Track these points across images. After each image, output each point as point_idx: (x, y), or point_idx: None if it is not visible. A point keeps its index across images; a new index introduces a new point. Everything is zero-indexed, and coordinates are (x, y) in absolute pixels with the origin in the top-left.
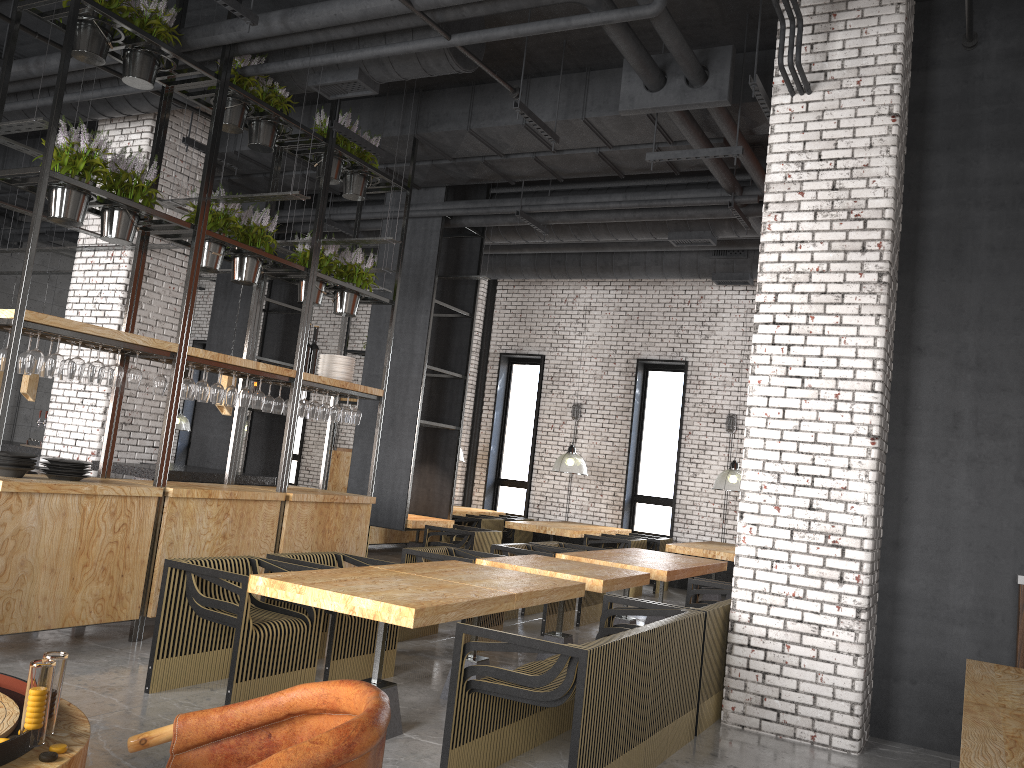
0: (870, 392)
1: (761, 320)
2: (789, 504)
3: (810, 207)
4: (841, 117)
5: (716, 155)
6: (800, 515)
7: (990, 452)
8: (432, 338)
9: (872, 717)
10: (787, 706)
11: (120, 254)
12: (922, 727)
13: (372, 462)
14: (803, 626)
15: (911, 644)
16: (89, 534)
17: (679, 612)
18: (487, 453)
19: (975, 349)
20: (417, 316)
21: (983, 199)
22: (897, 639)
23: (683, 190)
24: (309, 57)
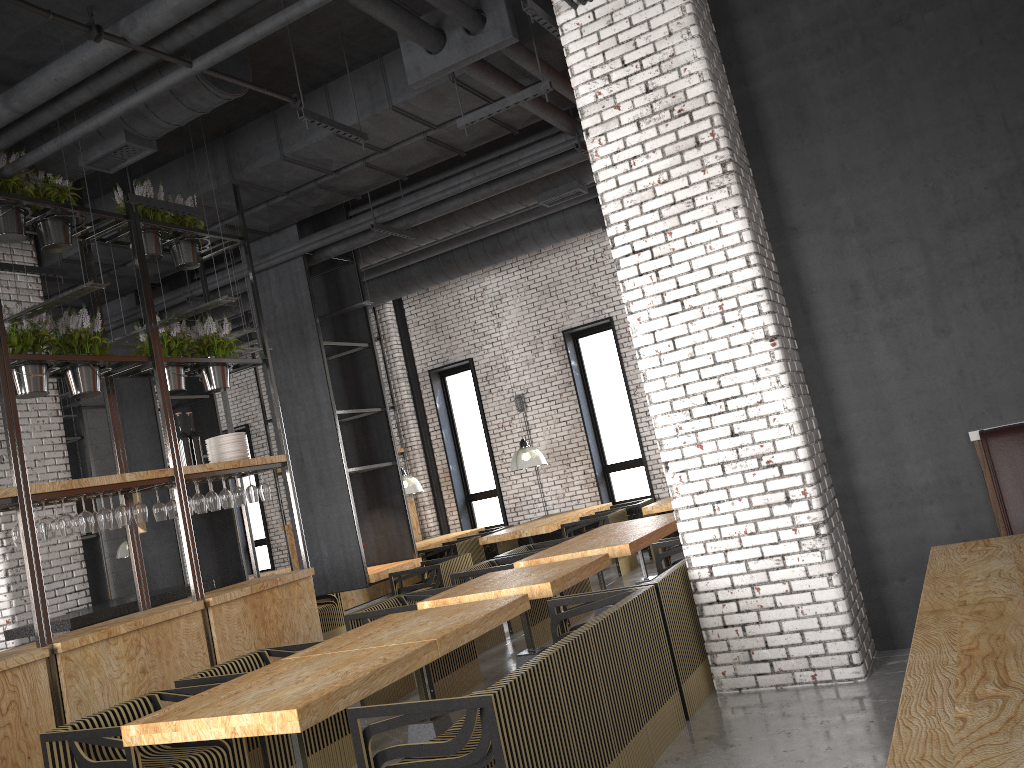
0: (753, 291)
1: (620, 254)
2: (710, 438)
3: (631, 118)
4: (631, 14)
5: (526, 98)
6: (725, 445)
7: (900, 312)
8: (340, 381)
9: (873, 630)
10: (777, 652)
11: None
12: None
13: (298, 532)
14: (766, 562)
15: (887, 540)
16: None
17: (627, 594)
18: (448, 474)
19: (850, 210)
20: (311, 364)
21: (807, 51)
22: (871, 540)
23: (528, 147)
24: (61, 135)
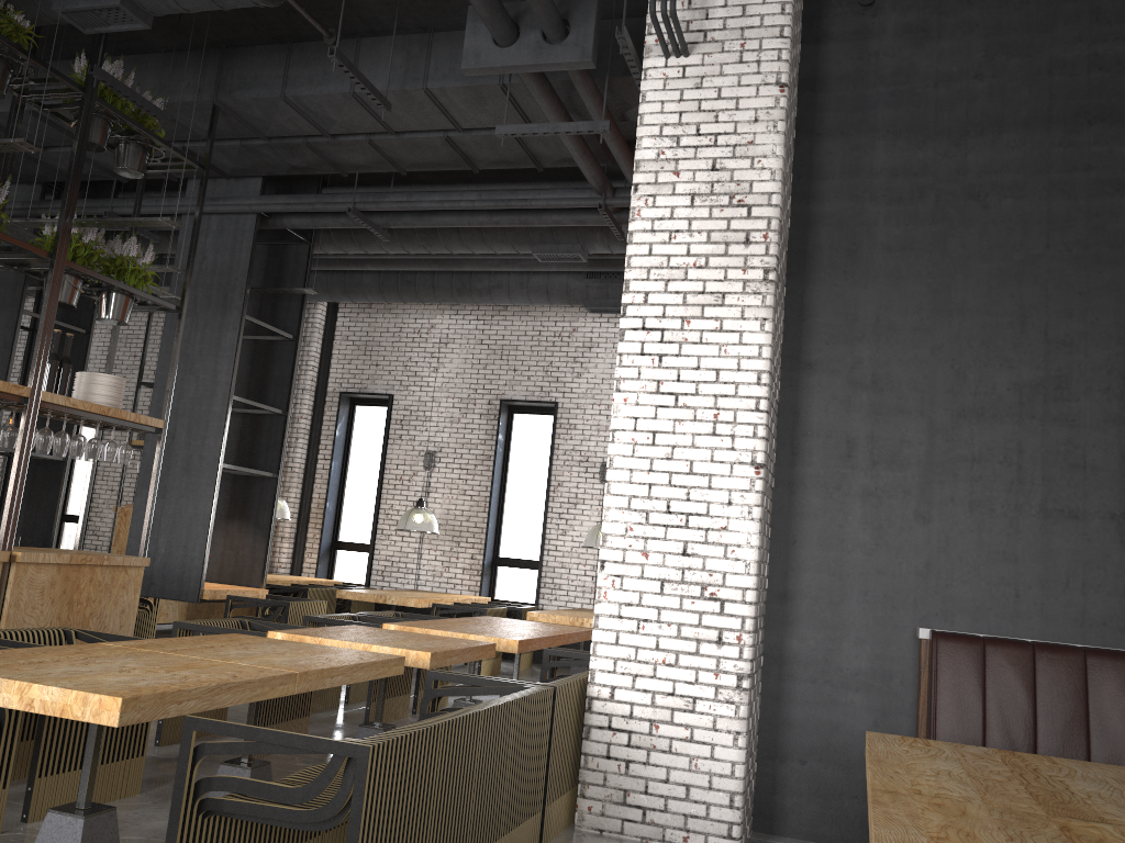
0: (754, 411)
1: (628, 325)
2: (659, 549)
3: (687, 190)
4: (723, 85)
5: (579, 130)
6: (672, 562)
7: (888, 484)
8: (246, 366)
9: (755, 808)
10: (655, 802)
11: None
12: (812, 816)
13: (147, 513)
14: (675, 700)
15: (800, 716)
16: None
17: (521, 689)
18: (322, 511)
19: (871, 365)
20: (223, 335)
21: (879, 192)
22: (784, 711)
23: (547, 190)
24: None
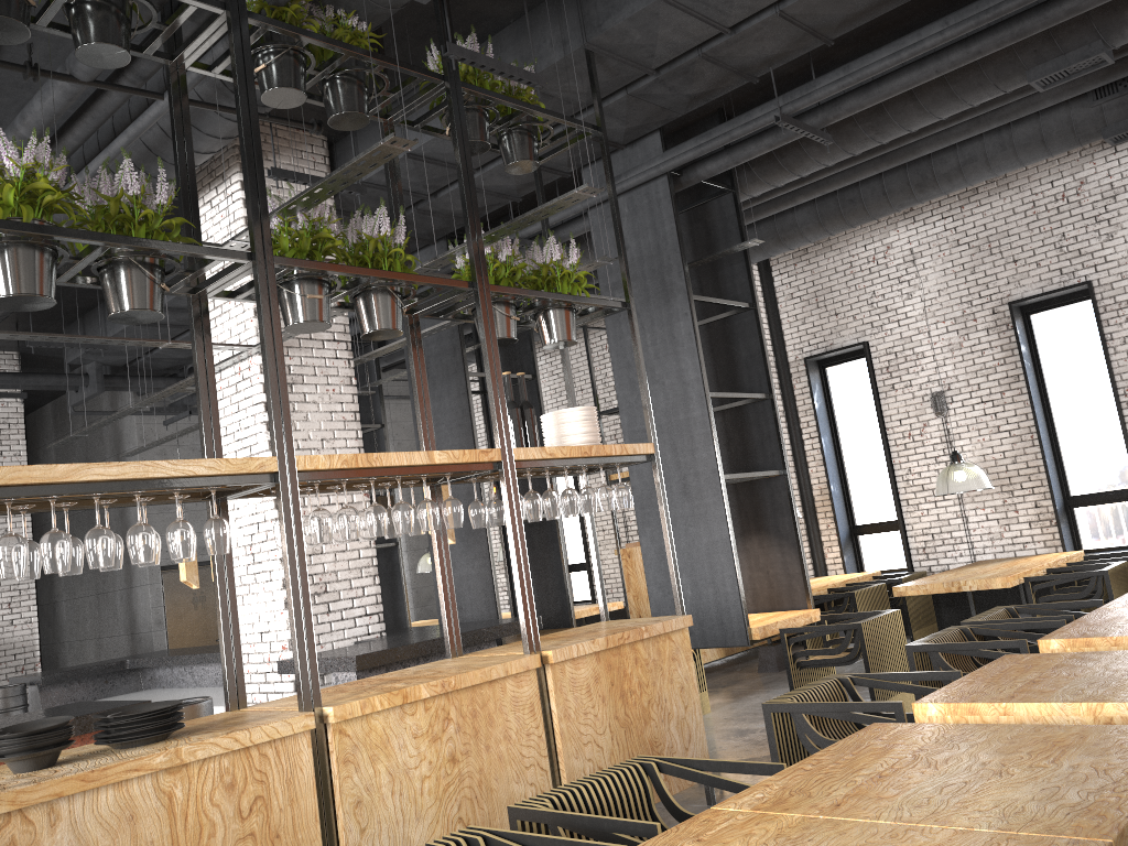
0: None
1: None
2: None
3: None
4: None
5: None
6: None
7: None
8: (706, 356)
9: None
10: None
11: (248, 364)
12: None
13: (669, 560)
14: None
15: None
16: (193, 838)
17: None
18: (828, 496)
19: None
20: (674, 327)
21: None
22: None
23: None
24: None
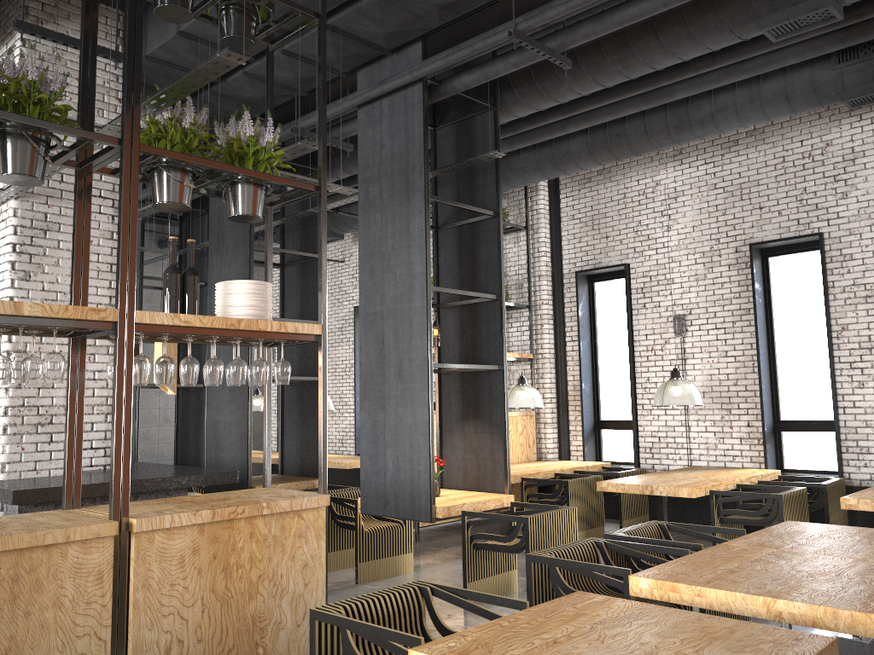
0: None
1: None
2: None
3: None
4: None
5: None
6: None
7: None
8: (454, 255)
9: None
10: None
11: (6, 207)
12: None
13: (319, 439)
14: None
15: None
16: None
17: None
18: (579, 393)
19: None
20: (410, 222)
21: None
22: None
23: None
24: None
